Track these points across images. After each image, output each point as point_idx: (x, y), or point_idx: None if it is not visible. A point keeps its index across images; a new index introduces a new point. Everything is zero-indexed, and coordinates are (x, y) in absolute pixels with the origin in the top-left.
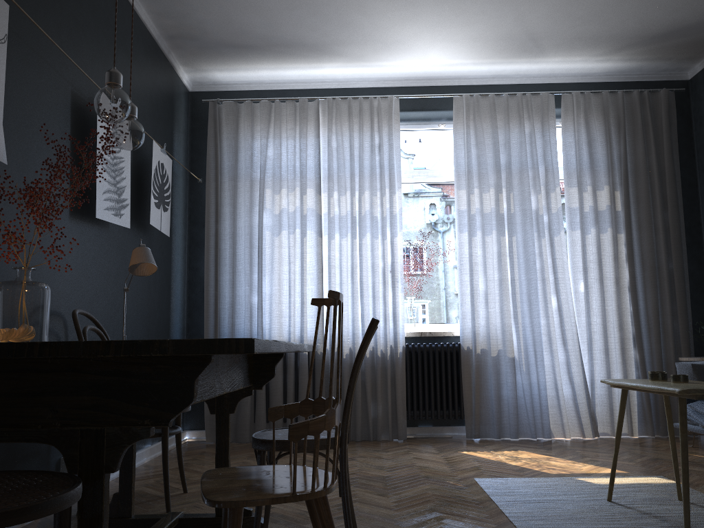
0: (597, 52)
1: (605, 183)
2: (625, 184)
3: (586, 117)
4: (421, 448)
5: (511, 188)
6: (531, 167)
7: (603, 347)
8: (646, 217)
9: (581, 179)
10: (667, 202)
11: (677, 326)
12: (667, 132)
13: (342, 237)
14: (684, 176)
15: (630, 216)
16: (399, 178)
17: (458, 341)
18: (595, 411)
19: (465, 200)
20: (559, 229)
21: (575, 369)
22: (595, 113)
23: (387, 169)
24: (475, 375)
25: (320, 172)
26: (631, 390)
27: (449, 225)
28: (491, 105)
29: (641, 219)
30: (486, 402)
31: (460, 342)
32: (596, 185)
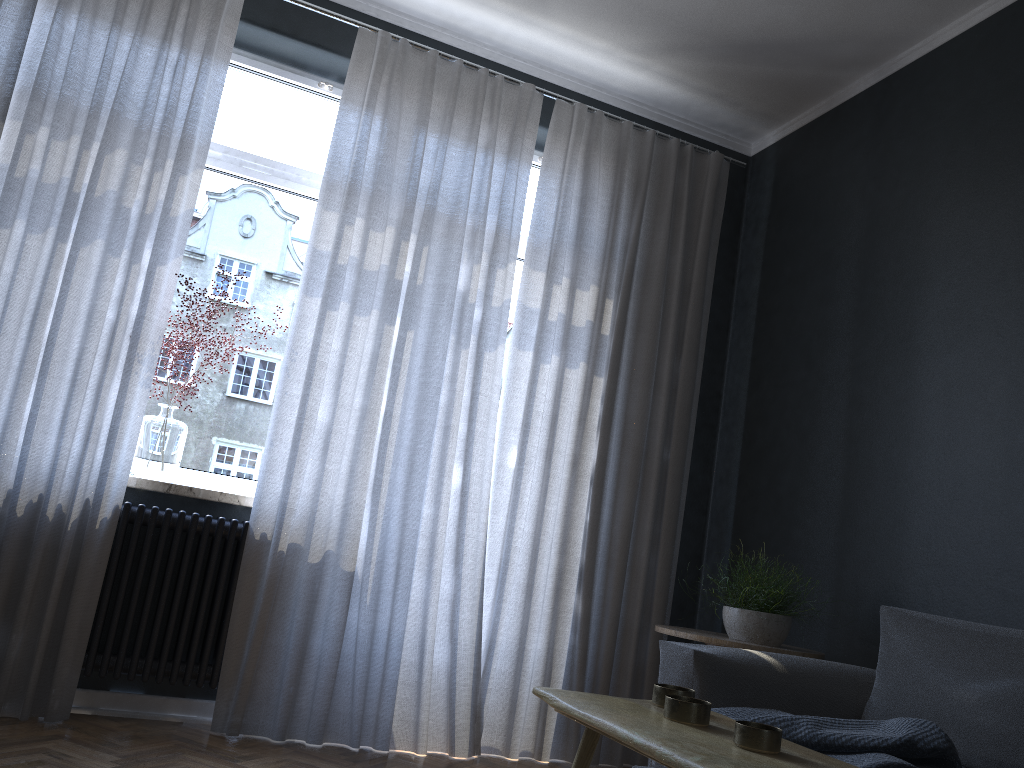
0: (633, 42)
1: (593, 281)
2: (625, 292)
3: (589, 154)
4: (81, 755)
5: (429, 237)
6: (474, 211)
7: (526, 580)
8: (646, 359)
9: (557, 261)
10: (684, 343)
11: (654, 564)
12: (707, 224)
13: (30, 230)
14: (713, 309)
15: (622, 350)
16: (204, 147)
17: (248, 518)
18: (483, 703)
19: (332, 234)
20: (498, 341)
21: (467, 615)
22: (604, 153)
23: (183, 120)
24: (263, 597)
25: (18, 73)
26: (556, 671)
27: (293, 282)
28: (429, 70)
29: (637, 361)
30: (274, 658)
31: (251, 520)
32: (578, 278)
